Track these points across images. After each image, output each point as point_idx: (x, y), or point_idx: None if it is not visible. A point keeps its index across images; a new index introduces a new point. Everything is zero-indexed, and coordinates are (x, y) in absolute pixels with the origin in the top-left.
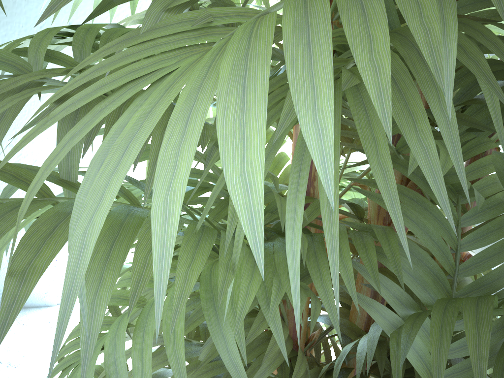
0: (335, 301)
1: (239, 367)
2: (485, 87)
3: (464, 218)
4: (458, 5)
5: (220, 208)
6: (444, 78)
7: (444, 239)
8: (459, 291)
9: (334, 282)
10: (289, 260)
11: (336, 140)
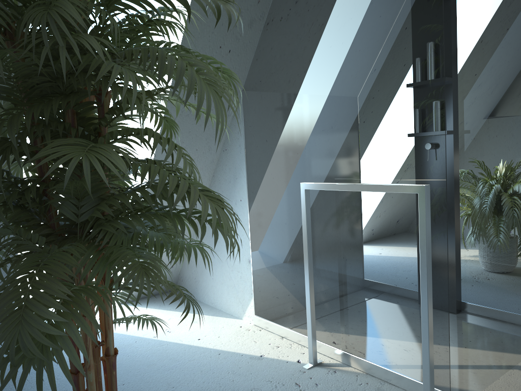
0: (1, 187)
1: (4, 217)
2: (47, 139)
3: (83, 173)
4: (74, 109)
5: (8, 187)
6: (13, 143)
7: (74, 180)
8: (81, 193)
9: (1, 184)
10: (0, 185)
11: (3, 158)
